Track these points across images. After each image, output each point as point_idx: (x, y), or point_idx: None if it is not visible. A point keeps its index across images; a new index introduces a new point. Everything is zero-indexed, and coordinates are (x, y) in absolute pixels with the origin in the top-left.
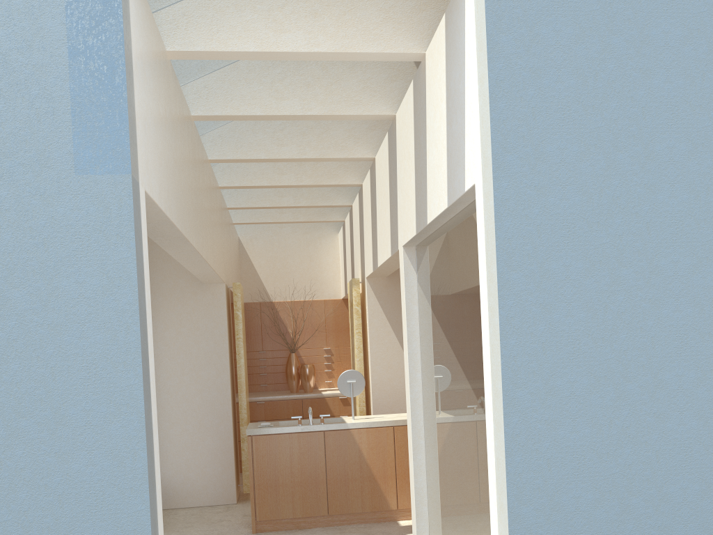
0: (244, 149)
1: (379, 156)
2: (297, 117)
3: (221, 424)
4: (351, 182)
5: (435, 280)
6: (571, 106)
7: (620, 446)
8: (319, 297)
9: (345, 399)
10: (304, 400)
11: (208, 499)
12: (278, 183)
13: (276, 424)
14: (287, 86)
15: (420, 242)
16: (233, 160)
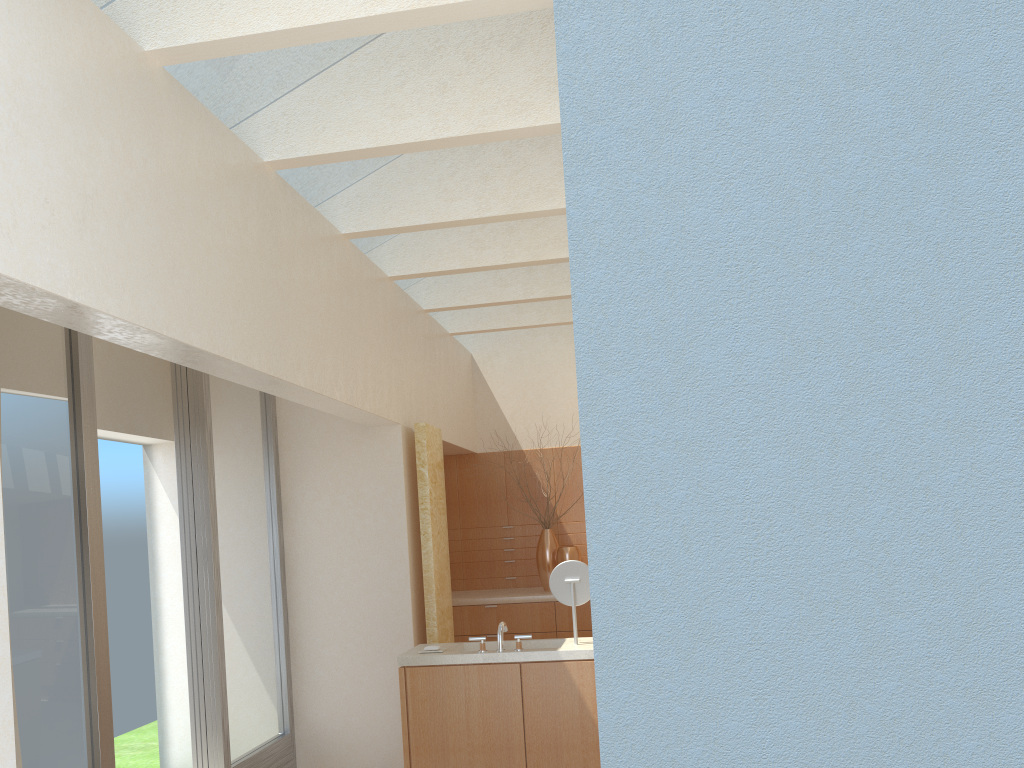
0: (394, 212)
1: None
2: (429, 144)
3: (396, 643)
4: None
5: None
6: (741, 4)
7: (877, 762)
8: None
9: None
10: (558, 604)
11: (379, 759)
12: (476, 264)
13: (452, 648)
14: (409, 95)
15: None
16: (380, 231)
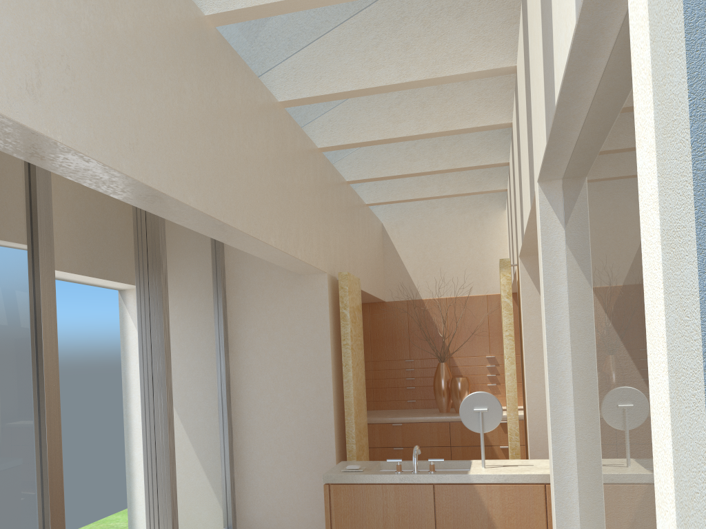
0: (324, 81)
1: (518, 56)
2: None
3: (321, 457)
4: (496, 122)
5: (584, 228)
6: None
7: None
8: (481, 292)
9: (506, 424)
10: (452, 424)
11: None
12: (393, 135)
13: (371, 468)
14: None
15: (566, 166)
16: (311, 99)
